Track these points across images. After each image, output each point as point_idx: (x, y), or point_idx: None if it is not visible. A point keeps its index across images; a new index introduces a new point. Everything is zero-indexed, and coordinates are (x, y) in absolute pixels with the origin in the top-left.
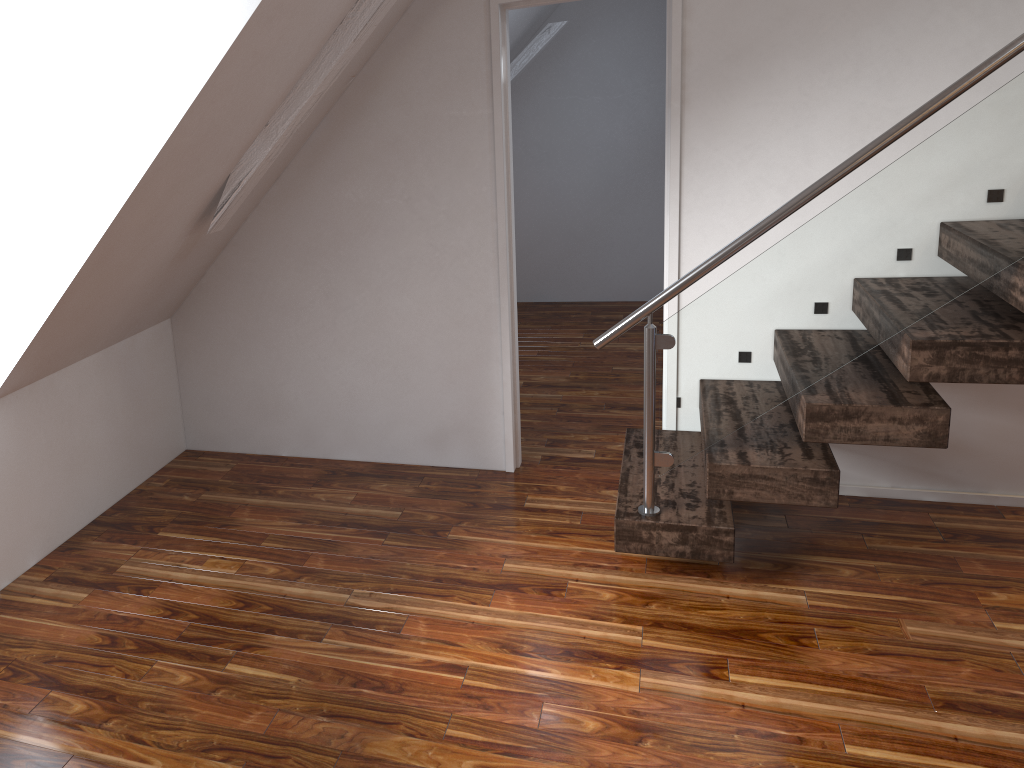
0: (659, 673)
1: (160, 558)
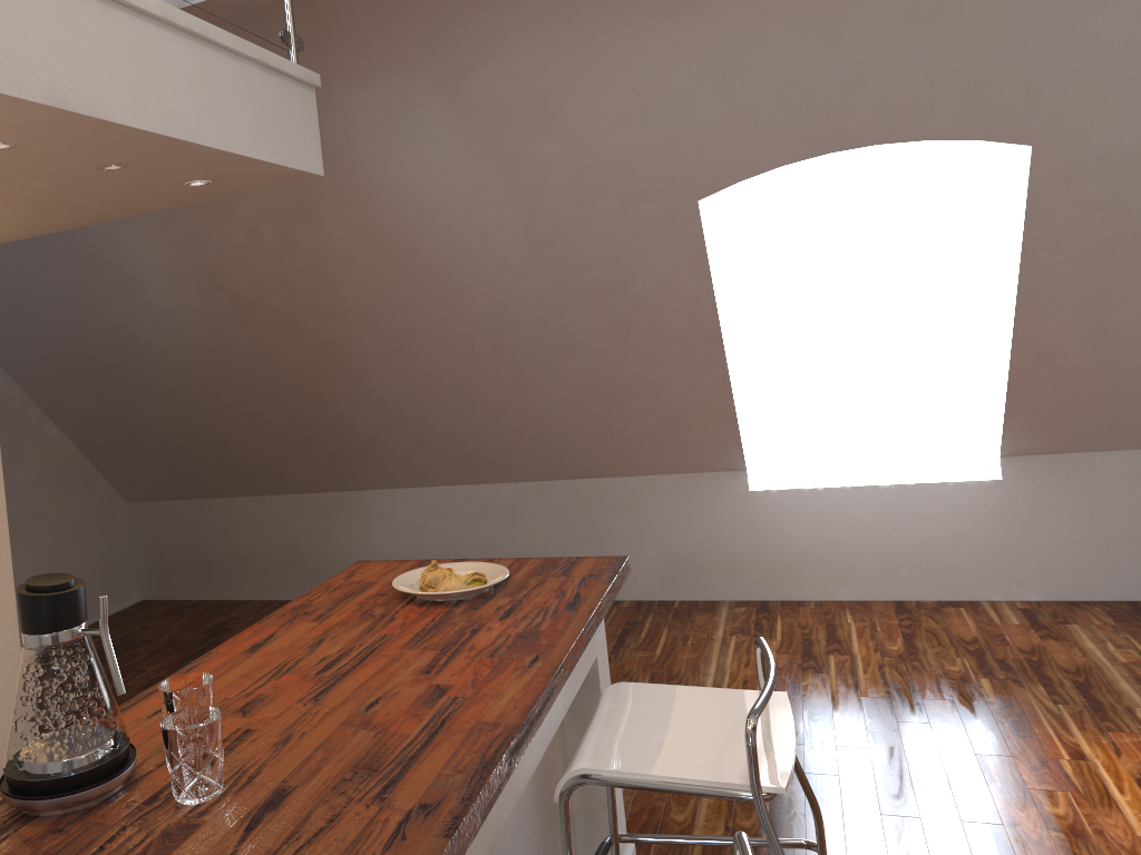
0: None
1: (1105, 633)
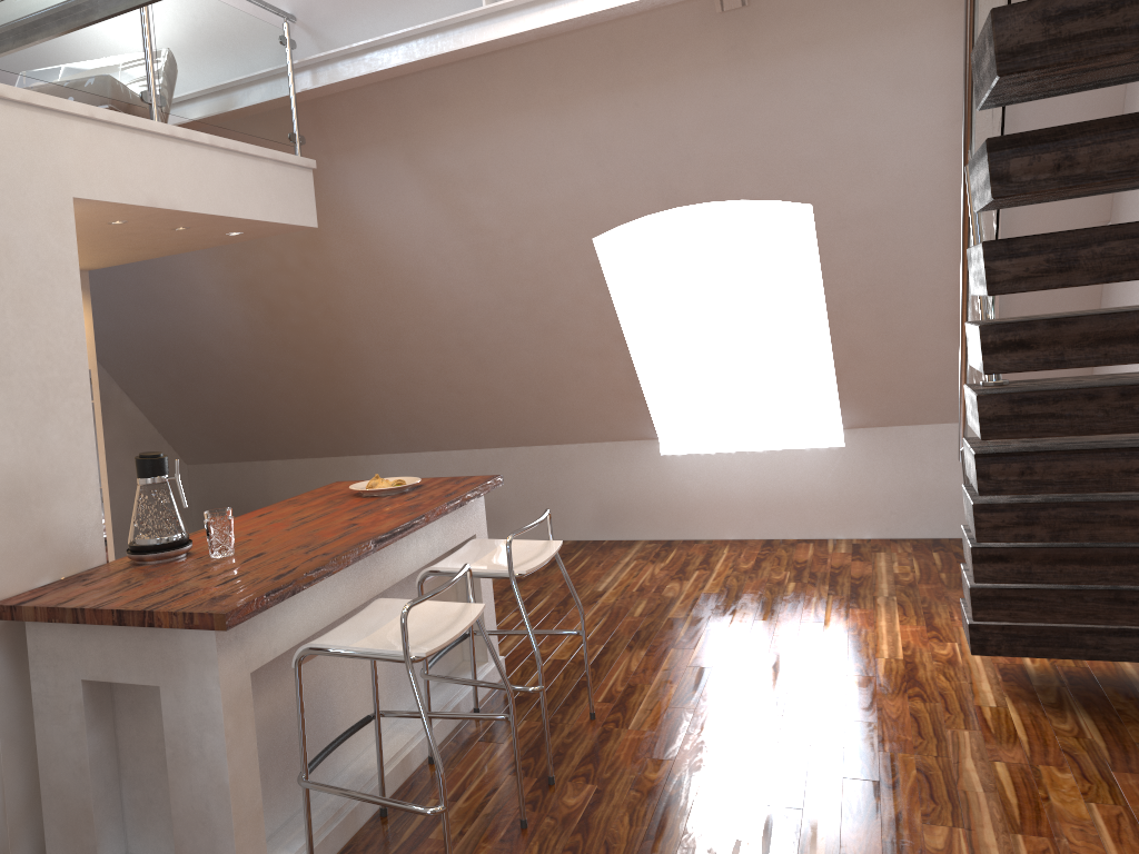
0: (844, 660)
1: (899, 557)
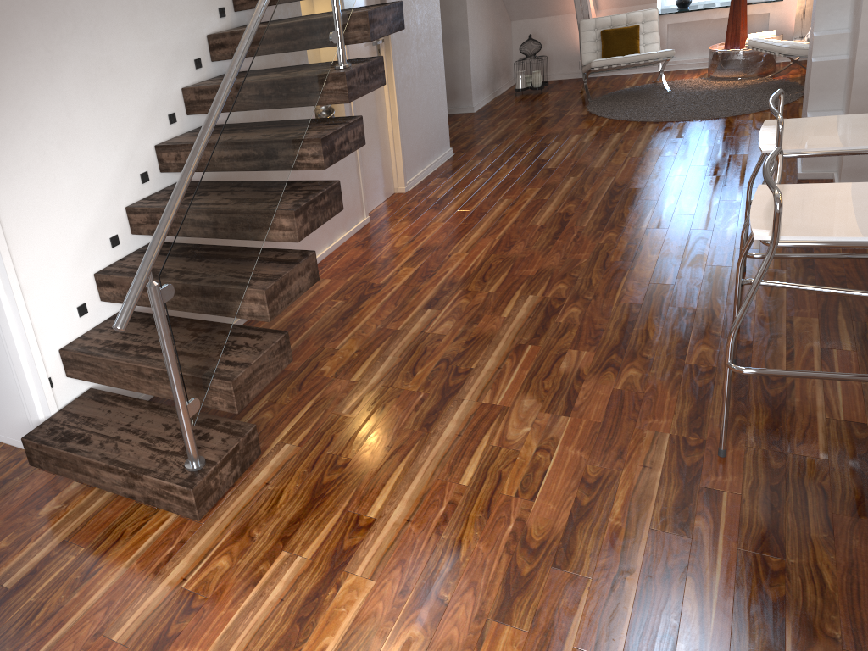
0: (354, 559)
1: None
